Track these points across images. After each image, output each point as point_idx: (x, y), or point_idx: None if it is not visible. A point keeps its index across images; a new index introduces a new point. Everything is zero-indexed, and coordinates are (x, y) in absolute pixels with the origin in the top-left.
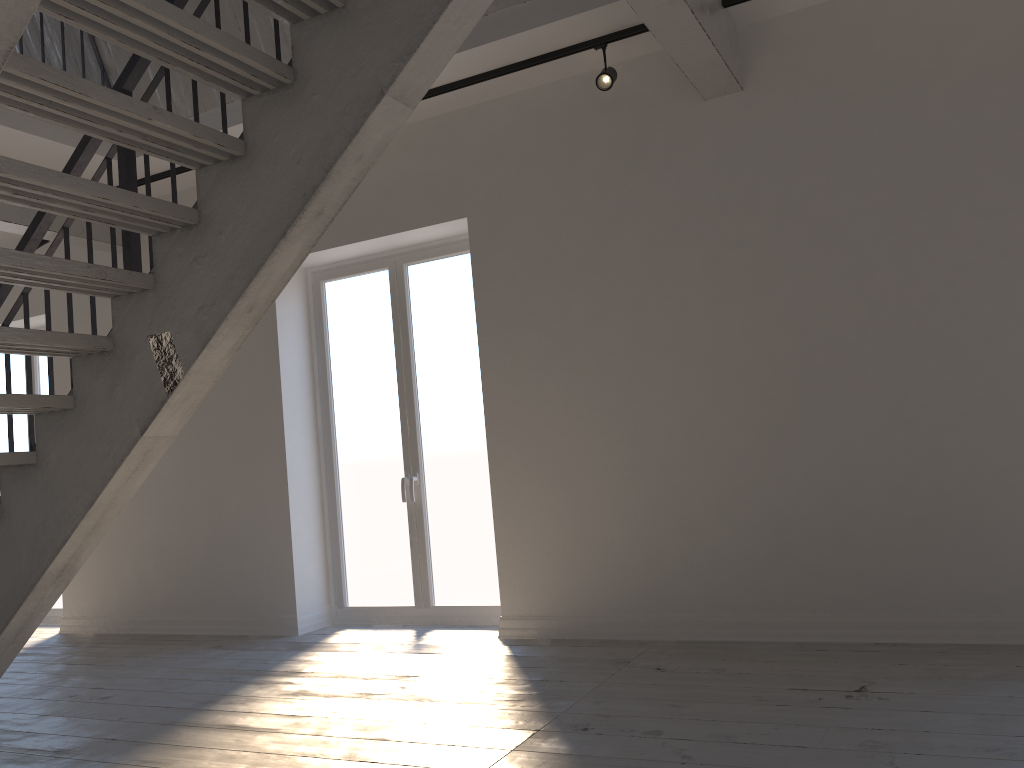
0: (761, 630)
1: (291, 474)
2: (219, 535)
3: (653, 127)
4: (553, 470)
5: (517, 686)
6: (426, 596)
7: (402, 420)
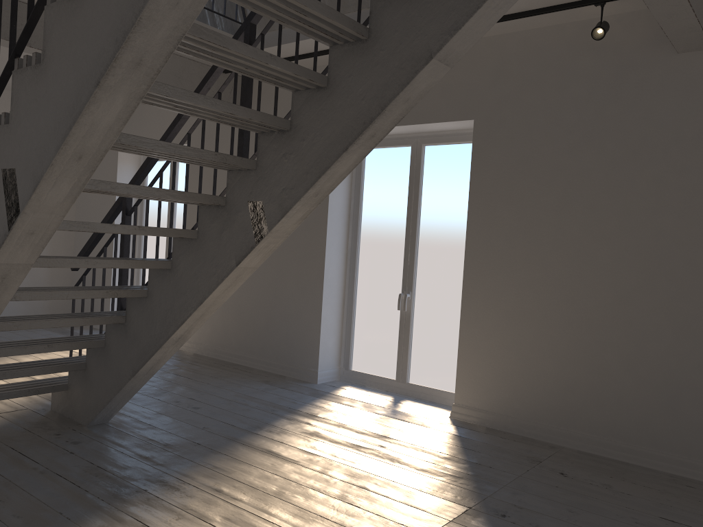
0: (644, 458)
1: (326, 278)
2: (275, 308)
3: (630, 70)
4: (507, 312)
5: (459, 464)
6: (404, 375)
7: (405, 254)
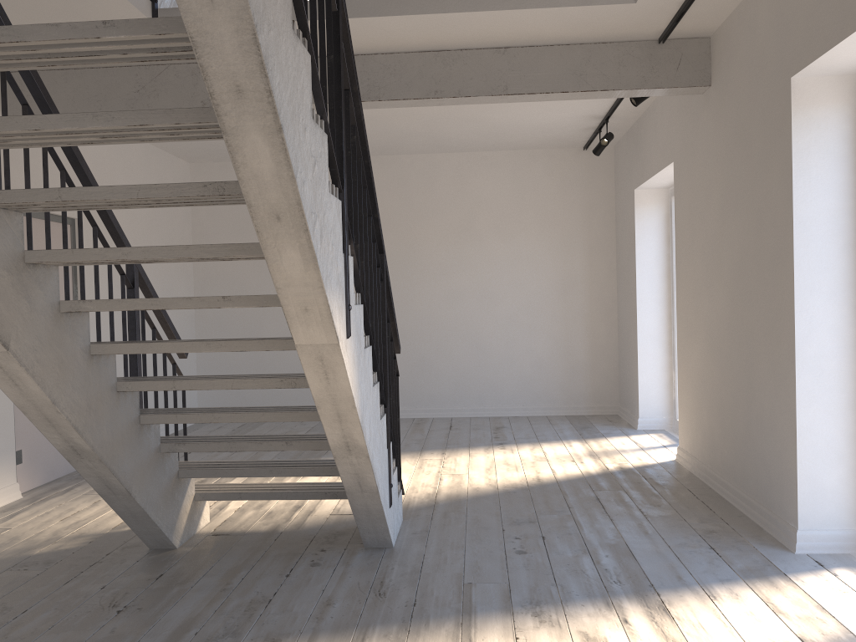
0: None
1: (802, 354)
2: (750, 408)
3: None
4: None
5: None
6: None
7: None
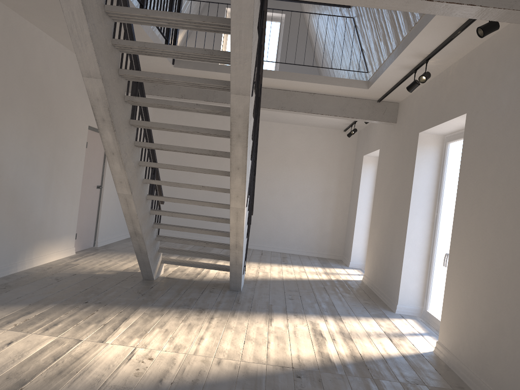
0: None
1: (408, 237)
2: (390, 257)
3: None
4: (464, 269)
5: (352, 360)
6: None
7: None
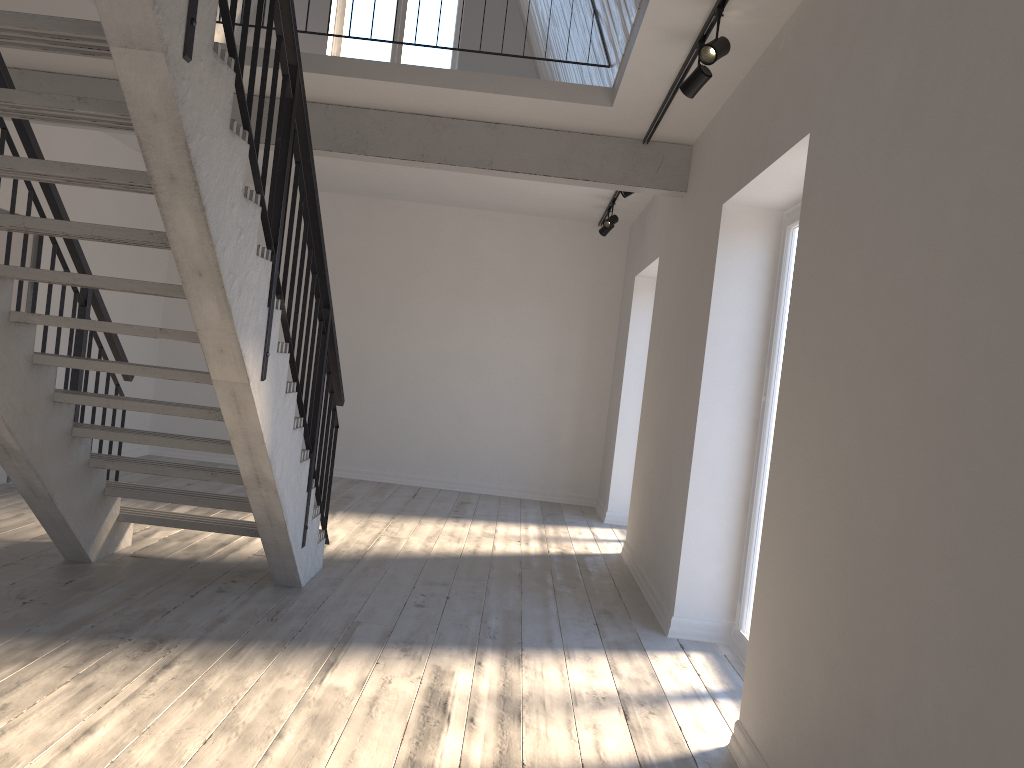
0: None
1: (699, 456)
2: (666, 503)
3: None
4: (795, 538)
5: None
6: None
7: None
